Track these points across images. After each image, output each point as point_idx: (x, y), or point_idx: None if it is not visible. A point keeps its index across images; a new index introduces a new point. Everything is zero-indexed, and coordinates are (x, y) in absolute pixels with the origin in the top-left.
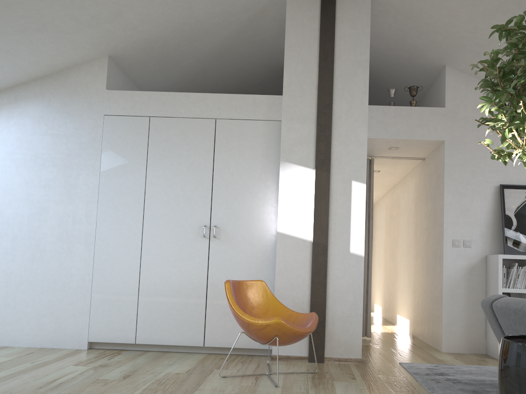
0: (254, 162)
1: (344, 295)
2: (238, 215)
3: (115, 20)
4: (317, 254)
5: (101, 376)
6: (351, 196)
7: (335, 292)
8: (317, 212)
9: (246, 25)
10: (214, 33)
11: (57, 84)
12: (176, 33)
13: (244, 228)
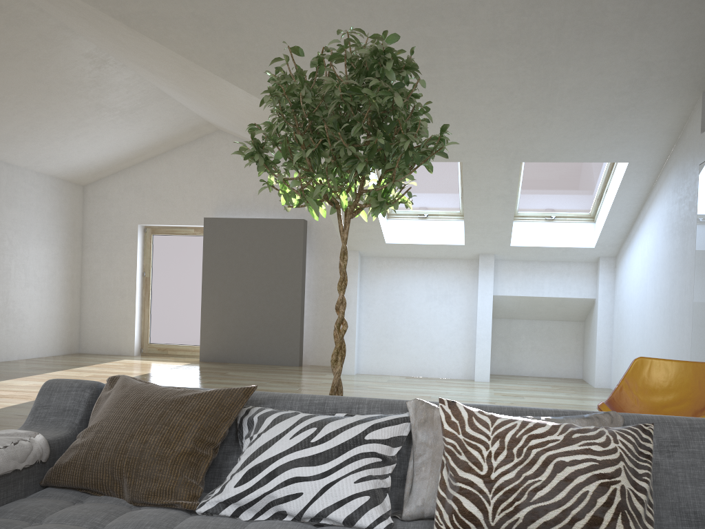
0: None
1: None
2: None
3: (652, 69)
4: None
5: None
6: None
7: None
8: None
9: None
10: None
11: (681, 145)
12: None
13: None
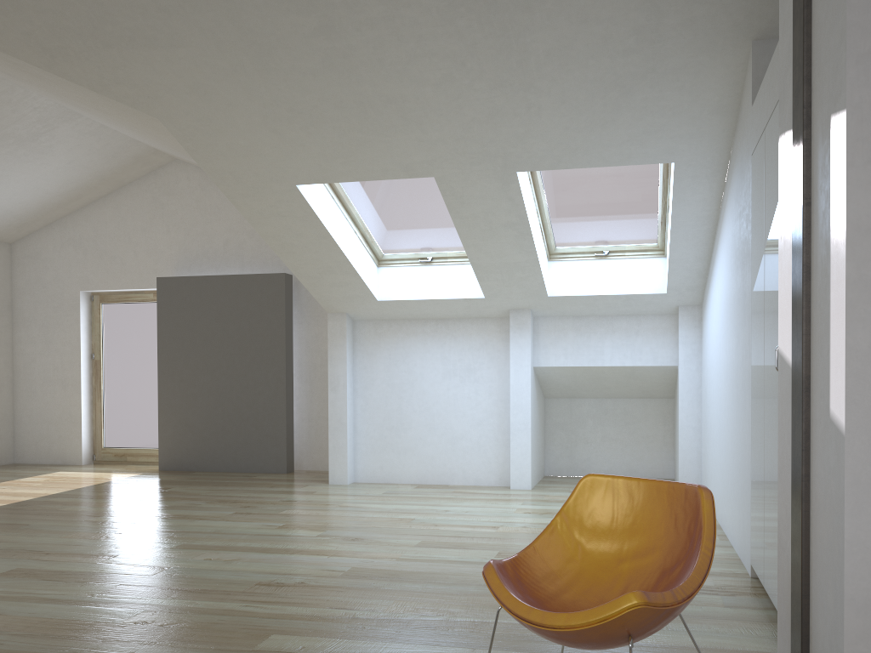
0: None
1: (825, 584)
2: None
3: (662, 7)
4: (794, 419)
5: None
6: (830, 185)
7: (817, 563)
8: (794, 275)
9: None
10: None
11: (739, 130)
12: None
13: None
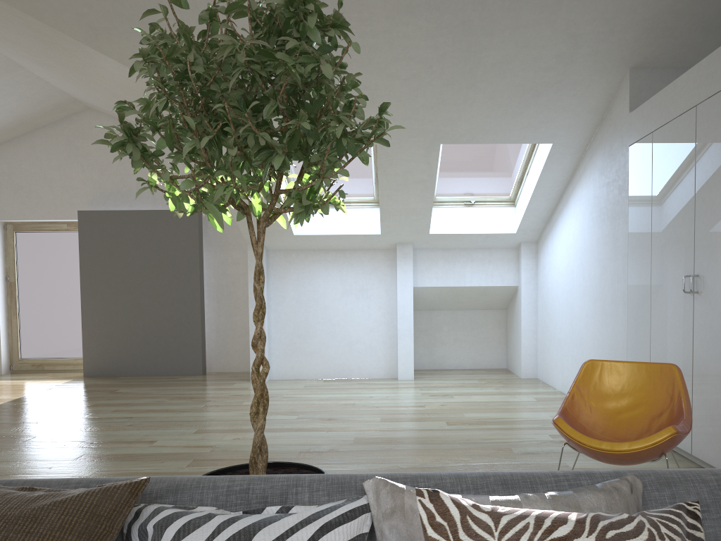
0: None
1: None
2: (715, 256)
3: (580, 42)
4: None
5: (519, 447)
6: None
7: None
8: None
9: None
10: None
11: (607, 125)
12: None
13: None
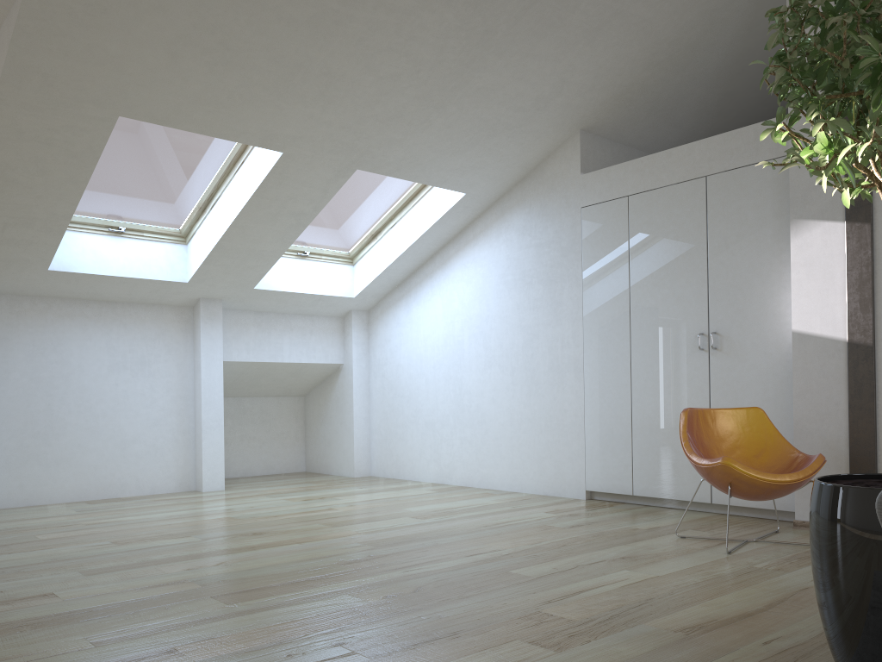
0: (762, 228)
1: None
2: (743, 313)
3: (563, 90)
4: (855, 361)
5: (552, 523)
6: None
7: None
8: (852, 292)
9: (755, 11)
10: (709, 44)
11: (535, 184)
12: (651, 70)
13: (754, 330)
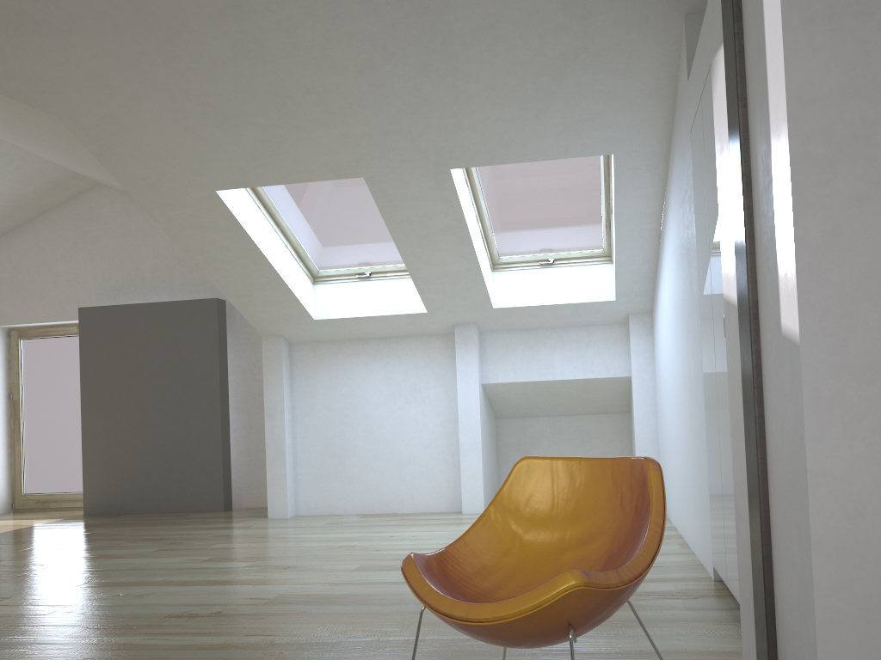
0: None
1: (788, 535)
2: None
3: None
4: (743, 357)
5: None
6: (767, 65)
7: (778, 514)
8: (734, 194)
9: None
10: None
11: (677, 113)
12: None
13: None
